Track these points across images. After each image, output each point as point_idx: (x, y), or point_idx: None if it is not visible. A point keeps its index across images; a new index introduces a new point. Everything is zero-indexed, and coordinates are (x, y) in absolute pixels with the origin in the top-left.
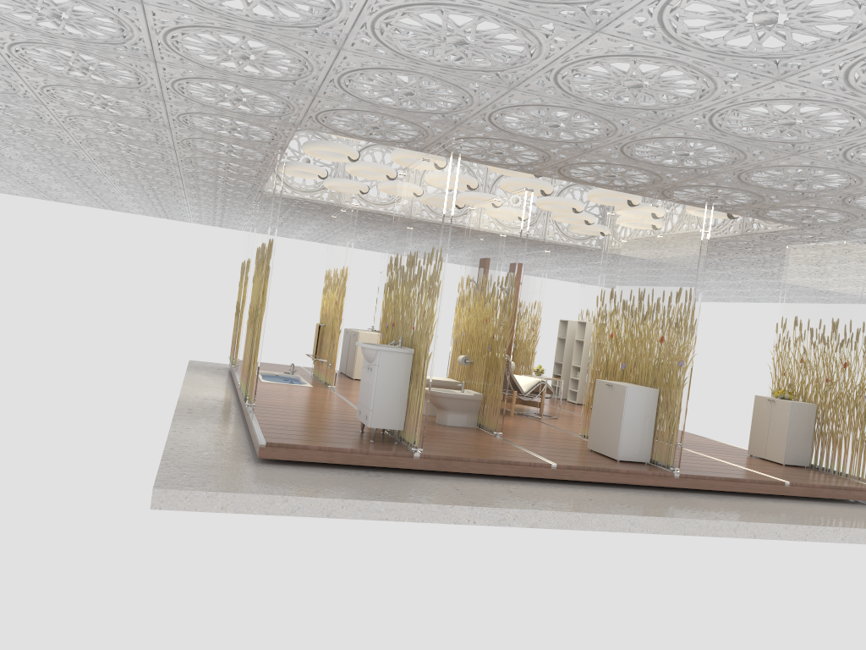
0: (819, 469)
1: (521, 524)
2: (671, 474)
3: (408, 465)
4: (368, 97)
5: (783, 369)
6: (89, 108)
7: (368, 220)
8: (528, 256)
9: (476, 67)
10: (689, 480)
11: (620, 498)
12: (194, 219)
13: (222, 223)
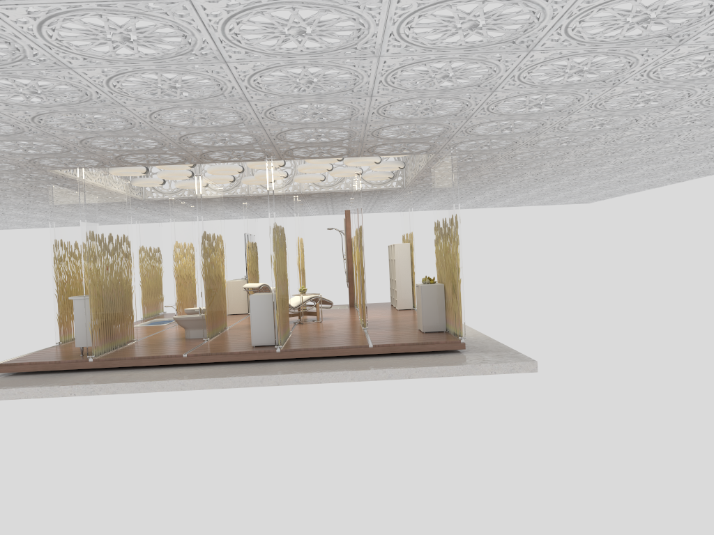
0: (448, 331)
1: (105, 392)
2: (274, 350)
3: (84, 366)
4: (22, 153)
5: (437, 261)
6: None
7: (236, 201)
8: (350, 204)
9: (12, 132)
10: (286, 352)
11: (211, 370)
12: (168, 220)
13: None
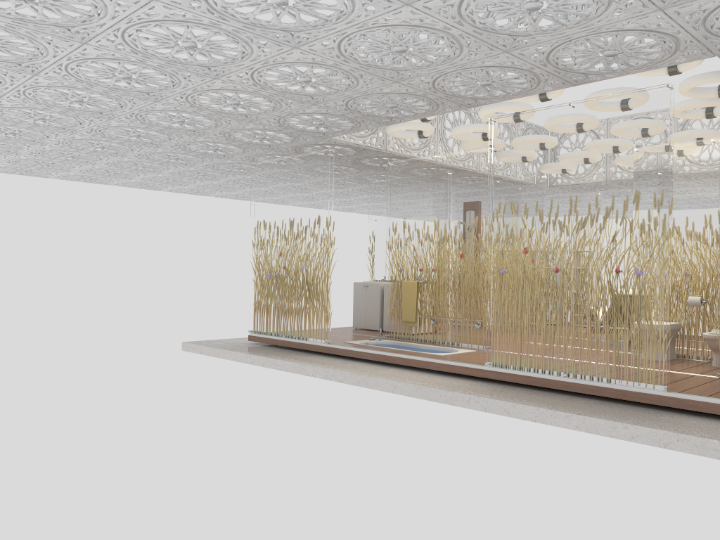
0: None
1: None
2: None
3: None
4: None
5: None
6: (476, 14)
7: (365, 167)
8: None
9: None
10: None
11: None
12: (68, 173)
13: (103, 177)
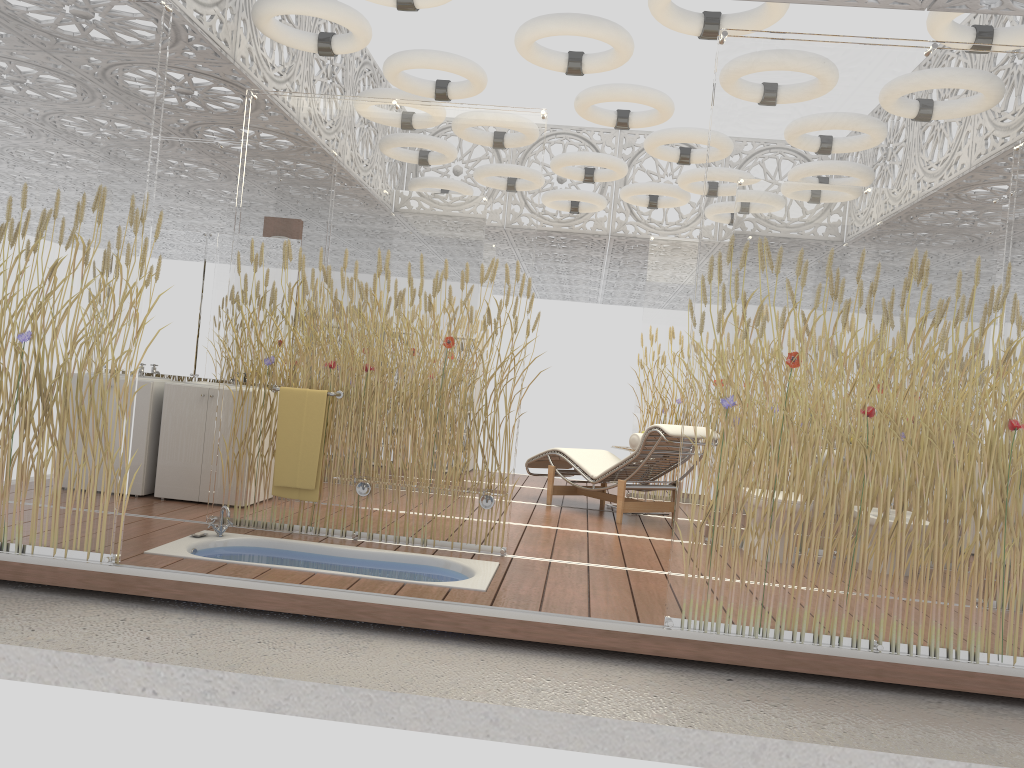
0: None
1: None
2: None
3: None
4: None
5: None
6: None
7: None
8: None
9: None
10: None
11: None
12: None
13: None
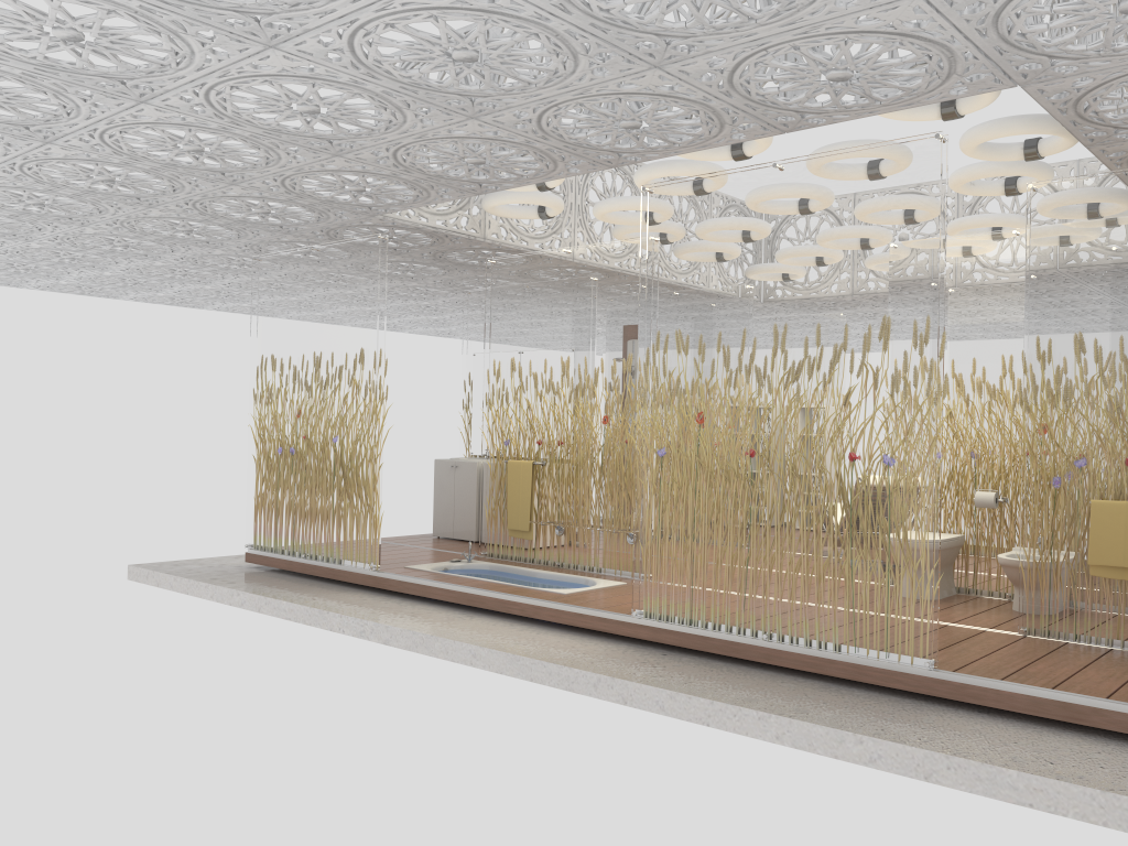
0: None
1: None
2: None
3: None
4: None
5: None
6: None
7: (456, 265)
8: None
9: None
10: None
11: None
12: None
13: (8, 275)
